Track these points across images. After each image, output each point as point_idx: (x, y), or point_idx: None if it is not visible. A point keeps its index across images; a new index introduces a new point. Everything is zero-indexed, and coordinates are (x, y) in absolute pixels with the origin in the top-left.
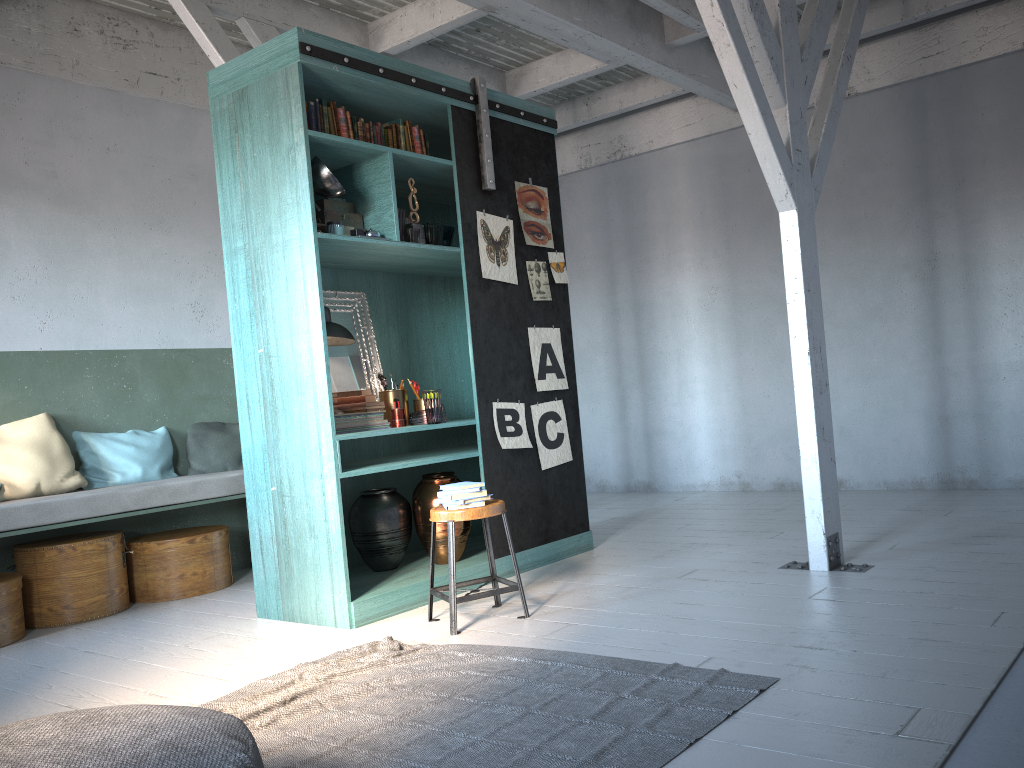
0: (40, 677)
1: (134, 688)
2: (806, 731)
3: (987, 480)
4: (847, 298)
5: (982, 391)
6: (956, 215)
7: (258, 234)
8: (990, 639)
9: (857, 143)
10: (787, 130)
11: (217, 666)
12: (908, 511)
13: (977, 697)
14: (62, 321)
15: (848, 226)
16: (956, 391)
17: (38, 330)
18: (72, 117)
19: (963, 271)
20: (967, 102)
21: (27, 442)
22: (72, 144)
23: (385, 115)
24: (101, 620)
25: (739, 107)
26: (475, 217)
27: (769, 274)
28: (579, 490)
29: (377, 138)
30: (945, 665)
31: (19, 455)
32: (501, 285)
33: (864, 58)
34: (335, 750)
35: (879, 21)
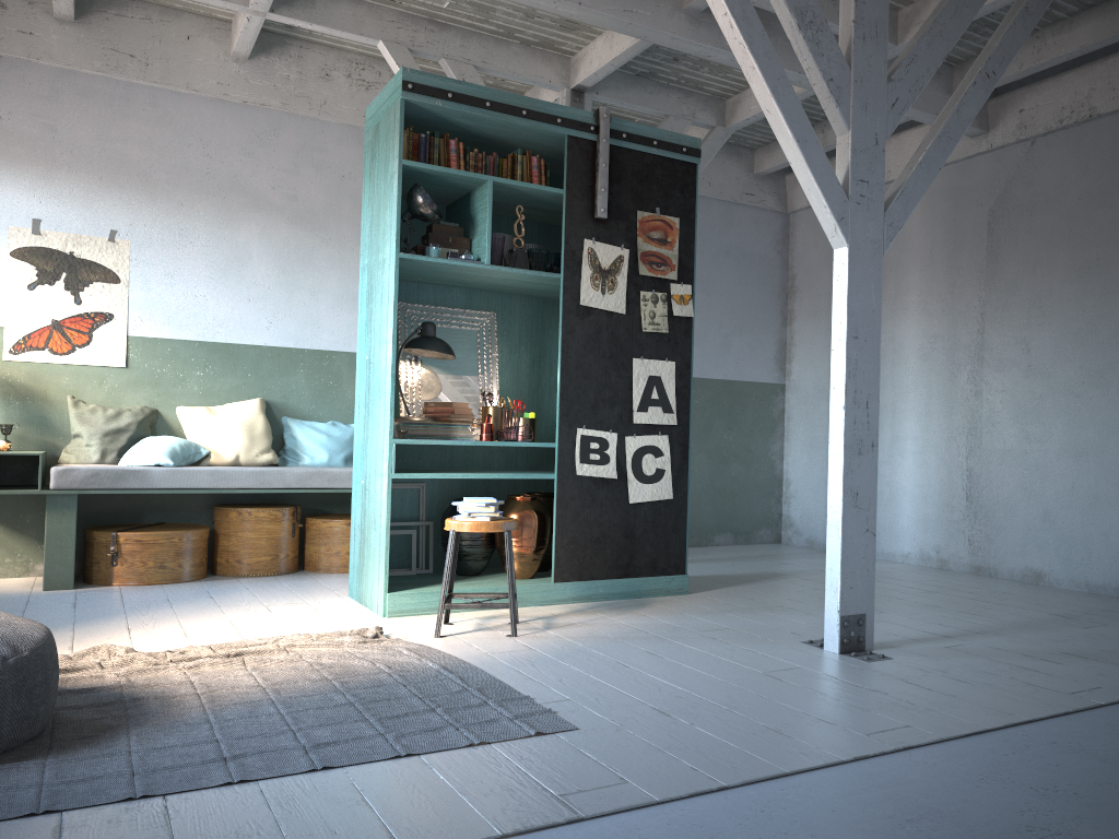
0: (154, 607)
1: (183, 626)
2: (500, 772)
3: None
4: (1068, 358)
5: None
6: None
7: (374, 253)
8: (834, 745)
9: (1097, 174)
10: (848, 158)
11: (254, 624)
12: (1056, 617)
13: (696, 787)
14: (285, 322)
15: (1077, 272)
16: None
17: (265, 328)
18: (316, 149)
19: None
20: None
21: (237, 420)
22: (313, 172)
23: (518, 145)
24: (261, 577)
25: (776, 134)
26: (582, 245)
27: (990, 324)
28: (677, 531)
29: (489, 167)
30: (737, 755)
31: (228, 430)
32: (605, 313)
33: (1110, 72)
34: (190, 695)
35: (1112, 27)
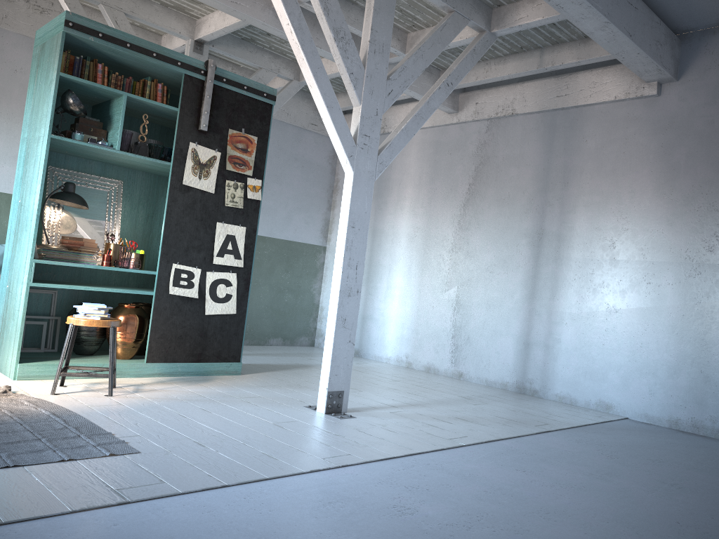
0: None
1: None
2: (79, 477)
3: (544, 392)
4: (488, 250)
5: (552, 329)
6: (559, 206)
7: (32, 131)
8: (301, 464)
9: (513, 147)
10: (358, 121)
11: None
12: (462, 398)
13: (208, 485)
14: None
15: (498, 201)
16: (537, 326)
17: None
18: None
19: (556, 245)
20: (579, 131)
21: None
22: None
23: (149, 74)
24: None
25: (315, 100)
26: (188, 145)
27: (448, 225)
28: (237, 334)
29: (126, 86)
30: (239, 468)
31: None
32: (200, 191)
33: (524, 91)
34: None
35: (525, 67)
